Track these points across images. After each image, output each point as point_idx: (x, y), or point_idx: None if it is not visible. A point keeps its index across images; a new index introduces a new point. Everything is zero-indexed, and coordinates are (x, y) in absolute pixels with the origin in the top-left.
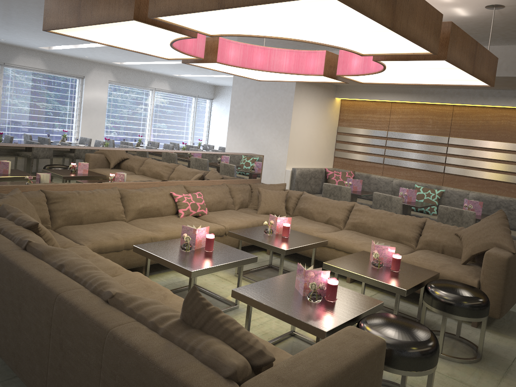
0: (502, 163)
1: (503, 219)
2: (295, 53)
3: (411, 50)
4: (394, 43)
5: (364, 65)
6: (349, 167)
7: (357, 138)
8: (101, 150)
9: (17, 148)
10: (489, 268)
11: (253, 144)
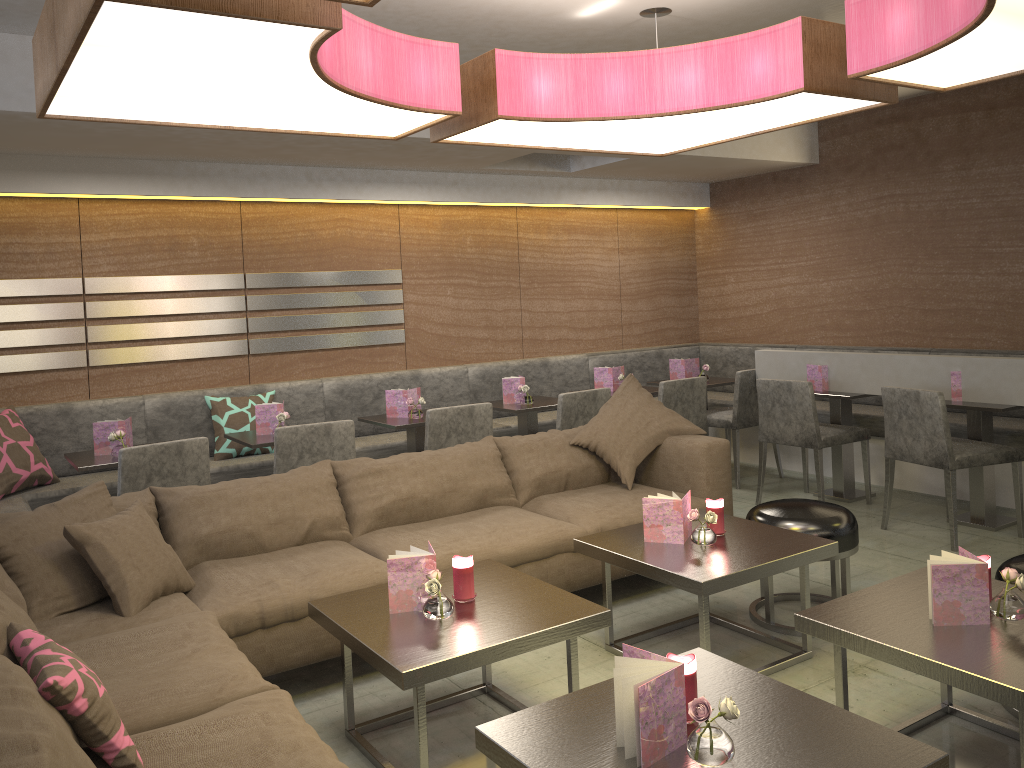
0: (354, 312)
1: (643, 389)
2: (381, 38)
3: (945, 80)
4: (1010, 63)
5: (577, 97)
6: None
7: None
8: None
9: None
10: (715, 470)
11: None
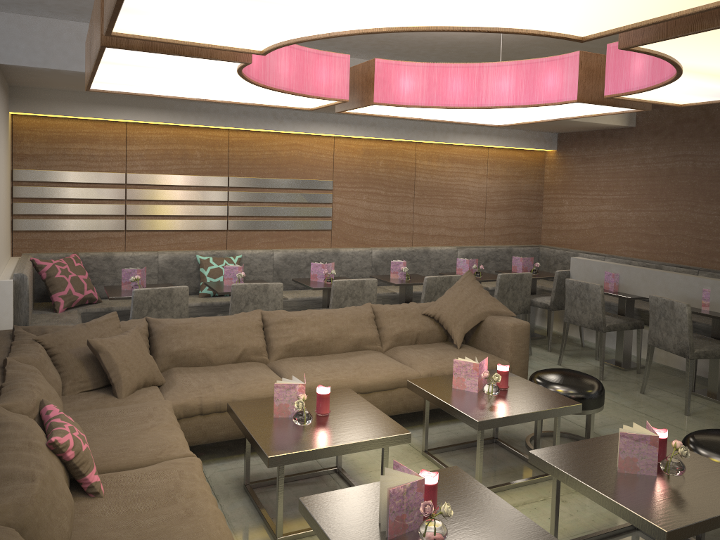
0: (298, 206)
1: (476, 281)
2: (296, 52)
3: (678, 100)
4: (719, 95)
5: (429, 92)
6: (52, 246)
7: (63, 190)
8: None
9: None
10: (517, 342)
11: None
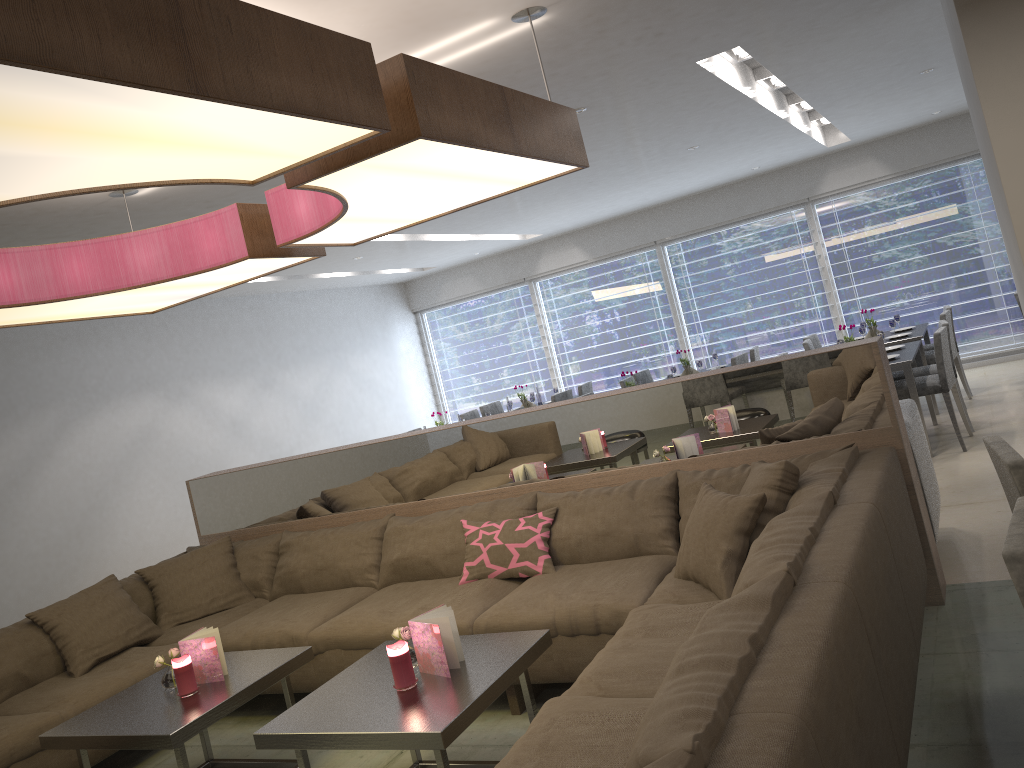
0: None
1: None
2: None
3: None
4: None
5: None
6: None
7: None
8: (376, 445)
9: (268, 467)
10: None
11: (1017, 274)
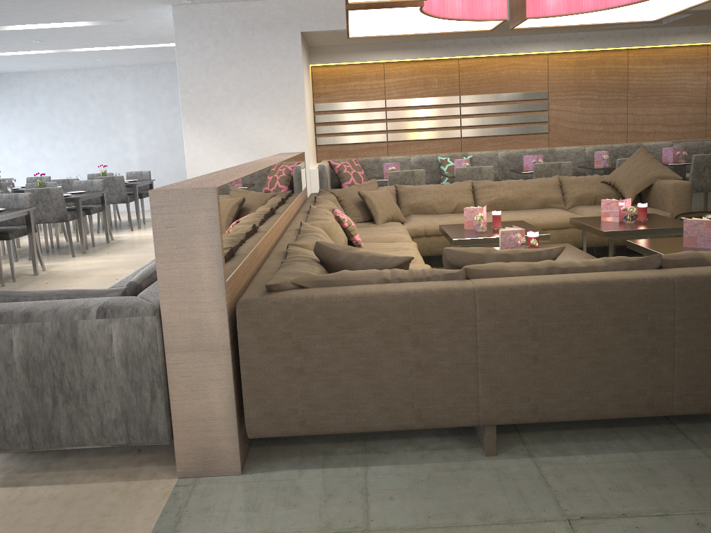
0: (518, 115)
1: (649, 154)
2: None
3: None
4: None
5: (568, 4)
6: (341, 154)
7: (345, 116)
8: (271, 167)
9: (248, 178)
10: (678, 197)
11: (241, 144)
